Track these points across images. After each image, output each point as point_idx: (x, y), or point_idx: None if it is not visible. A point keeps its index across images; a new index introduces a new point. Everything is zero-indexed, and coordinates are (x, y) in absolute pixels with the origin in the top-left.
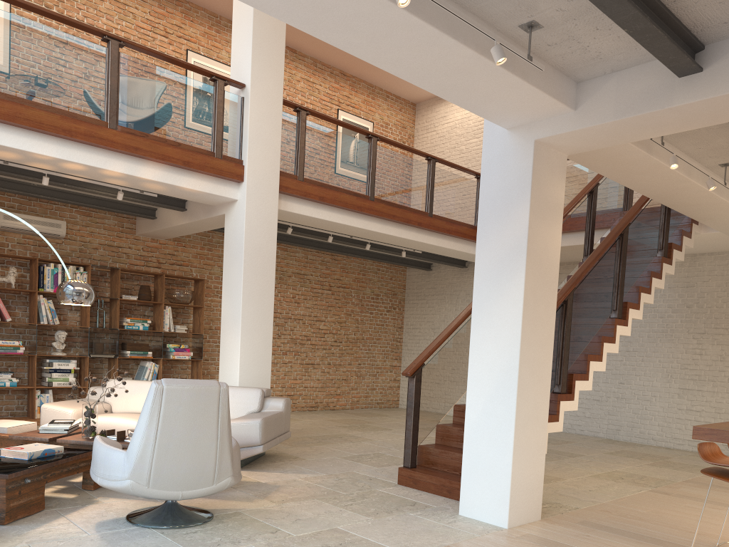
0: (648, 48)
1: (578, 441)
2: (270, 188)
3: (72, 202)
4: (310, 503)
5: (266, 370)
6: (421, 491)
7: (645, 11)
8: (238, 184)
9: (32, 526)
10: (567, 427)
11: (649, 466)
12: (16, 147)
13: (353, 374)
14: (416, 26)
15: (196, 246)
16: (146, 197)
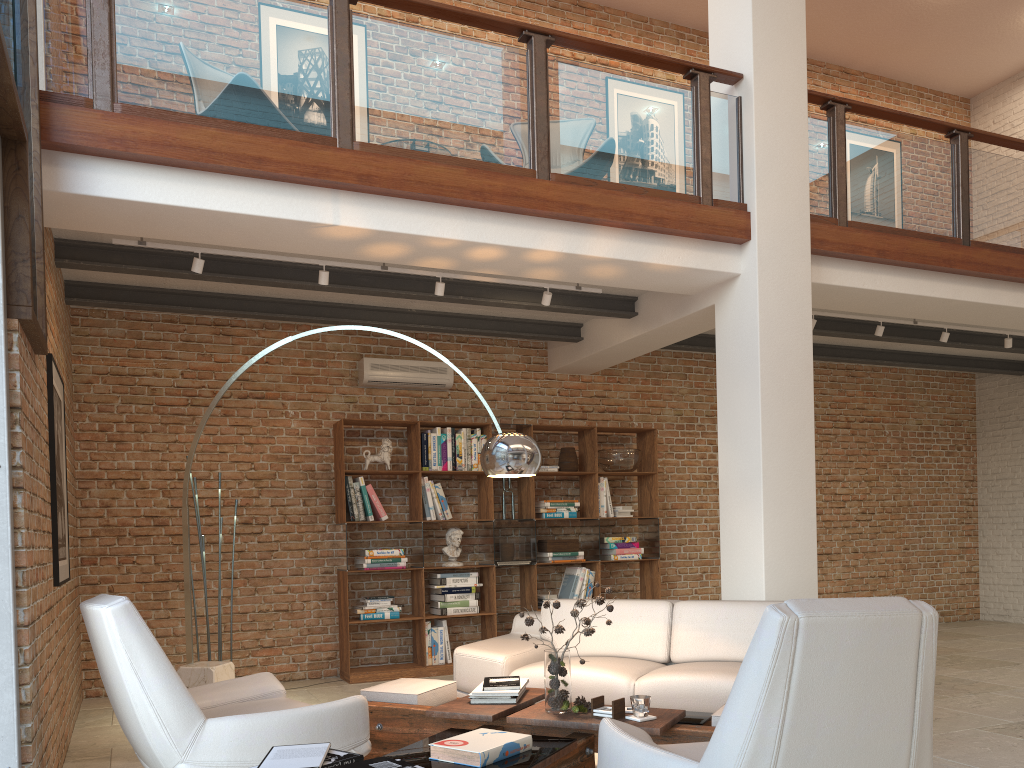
0: None
1: None
2: (796, 245)
3: (463, 330)
4: None
5: (809, 567)
6: None
7: None
8: (739, 248)
9: None
10: None
11: None
12: (404, 232)
13: (896, 566)
14: None
15: (636, 380)
16: (575, 302)
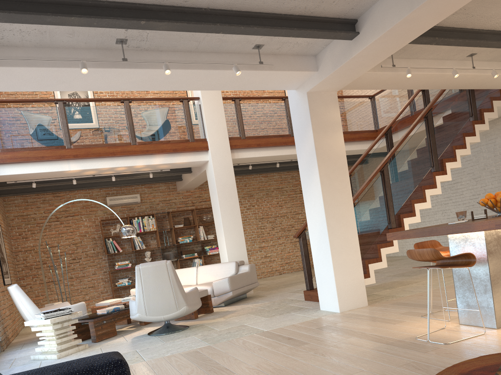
0: (314, 37)
1: None
2: (225, 148)
3: (137, 183)
4: (243, 316)
5: (243, 250)
6: (314, 301)
7: (297, 23)
8: (207, 152)
9: (107, 341)
10: None
11: None
12: (91, 168)
13: None
14: (194, 72)
15: None
16: (169, 171)
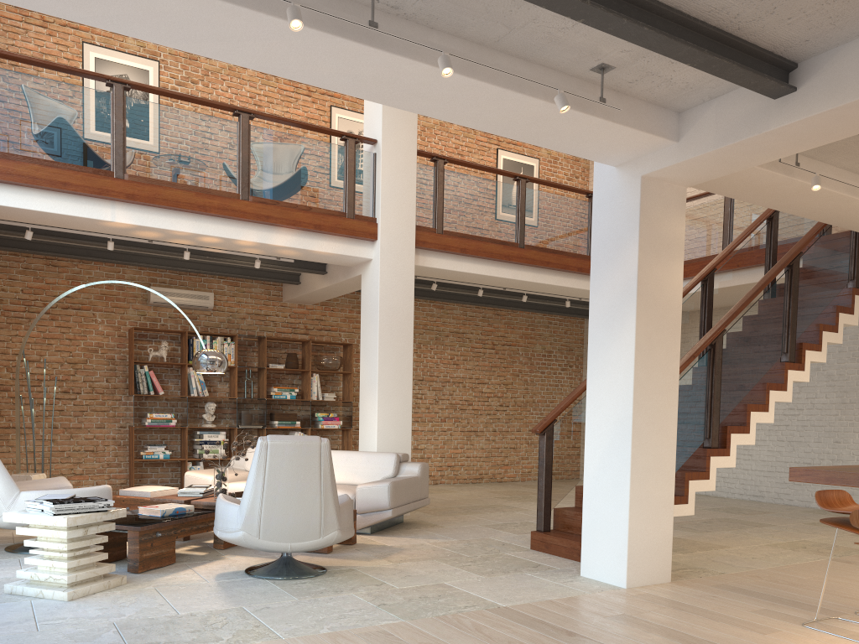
0: (723, 76)
1: (780, 511)
2: (406, 244)
3: (217, 273)
4: (427, 563)
5: (406, 434)
6: (552, 555)
7: (707, 43)
8: (372, 243)
9: (161, 575)
10: (773, 497)
11: (852, 536)
12: (156, 227)
13: (523, 441)
14: (477, 86)
15: (345, 310)
16: (286, 263)
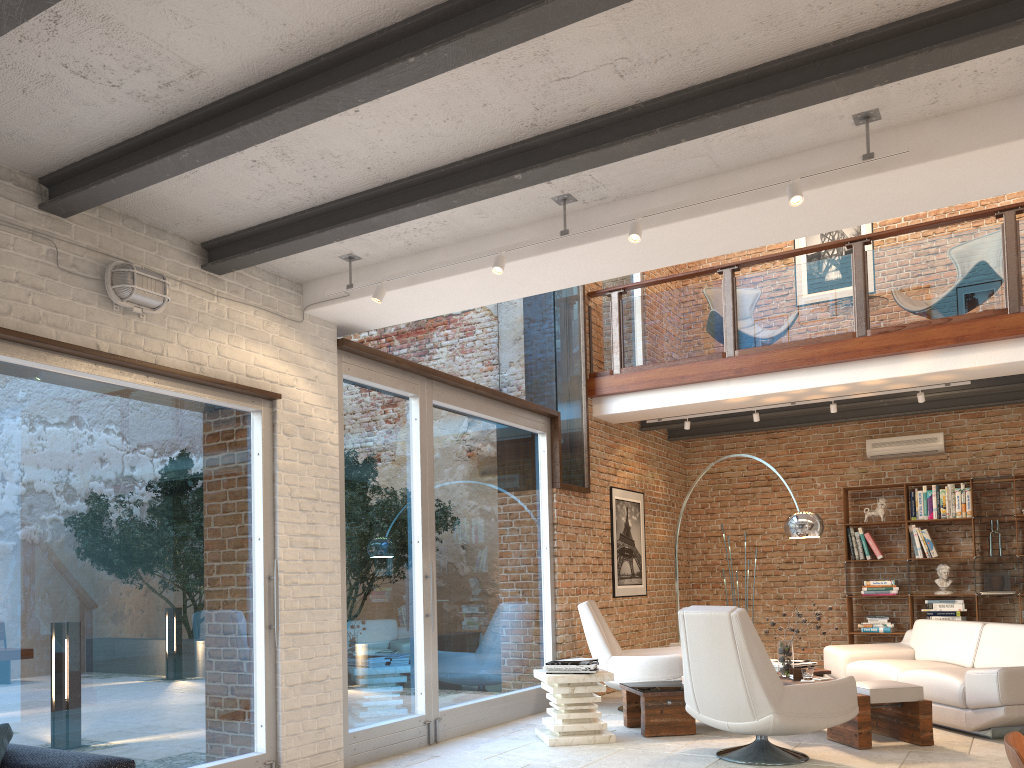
0: (955, 61)
1: None
2: None
3: (928, 411)
4: None
5: None
6: None
7: (887, 47)
8: None
9: (657, 741)
10: None
11: None
12: (768, 392)
13: None
14: (724, 216)
15: None
16: (990, 382)
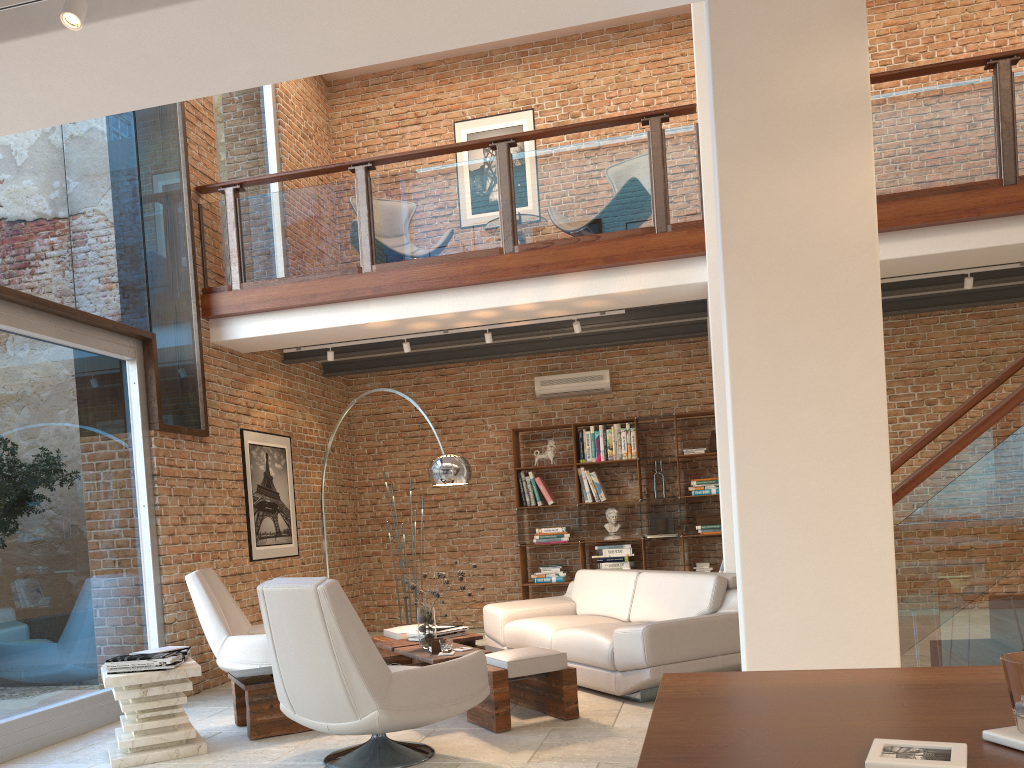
0: None
1: None
2: None
3: (592, 346)
4: None
5: None
6: None
7: None
8: (704, 258)
9: (262, 745)
10: None
11: None
12: (412, 316)
13: None
14: (223, 7)
15: None
16: (646, 314)
